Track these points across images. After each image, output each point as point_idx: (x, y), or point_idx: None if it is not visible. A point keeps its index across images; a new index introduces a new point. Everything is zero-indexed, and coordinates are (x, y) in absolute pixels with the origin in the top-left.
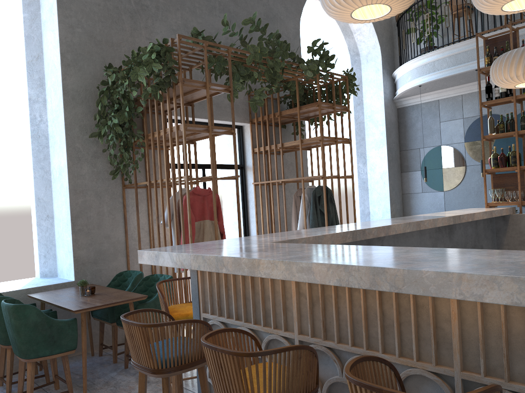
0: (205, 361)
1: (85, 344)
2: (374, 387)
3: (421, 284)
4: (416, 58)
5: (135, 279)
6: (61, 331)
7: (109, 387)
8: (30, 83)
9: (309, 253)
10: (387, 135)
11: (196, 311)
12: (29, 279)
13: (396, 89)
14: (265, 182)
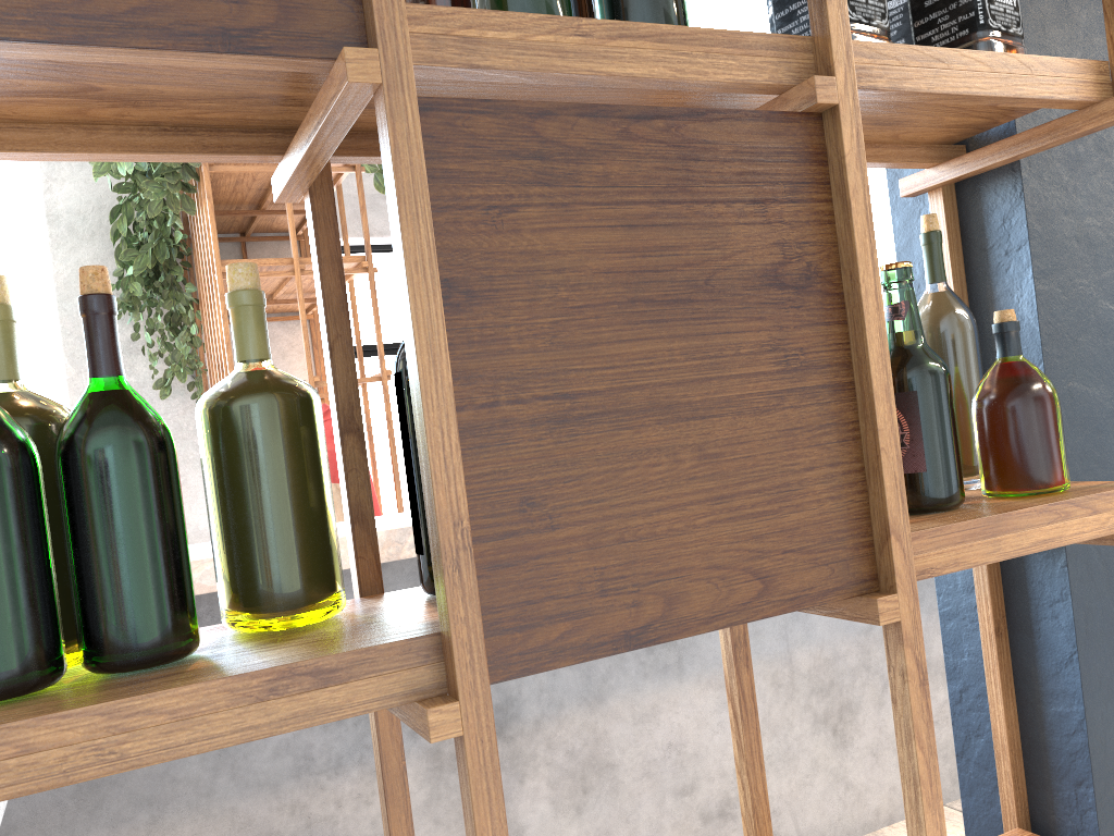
0: None
1: None
2: None
3: None
4: None
5: None
6: None
7: None
8: (20, 207)
9: None
10: None
11: None
12: None
13: None
14: None
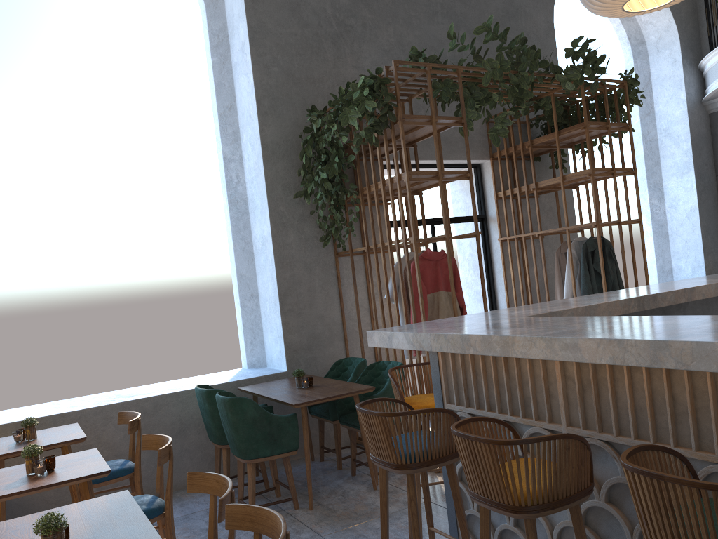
0: (454, 457)
1: (308, 444)
2: (654, 474)
3: (714, 358)
4: None
5: (357, 368)
6: (281, 428)
7: (336, 496)
8: (224, 139)
9: (575, 327)
10: (695, 155)
11: (439, 402)
12: (236, 370)
13: (705, 85)
14: (515, 236)
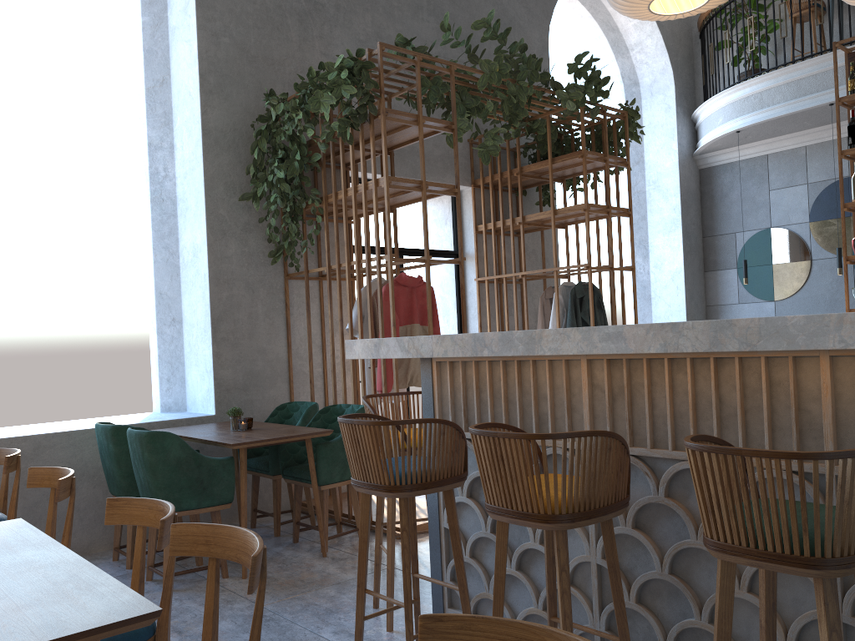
0: (456, 481)
1: (246, 496)
2: (730, 449)
3: (785, 335)
4: (732, 87)
5: (307, 412)
6: (213, 473)
7: (276, 564)
8: (151, 120)
9: None
10: (683, 212)
11: None
12: (145, 414)
13: (697, 138)
14: (495, 277)
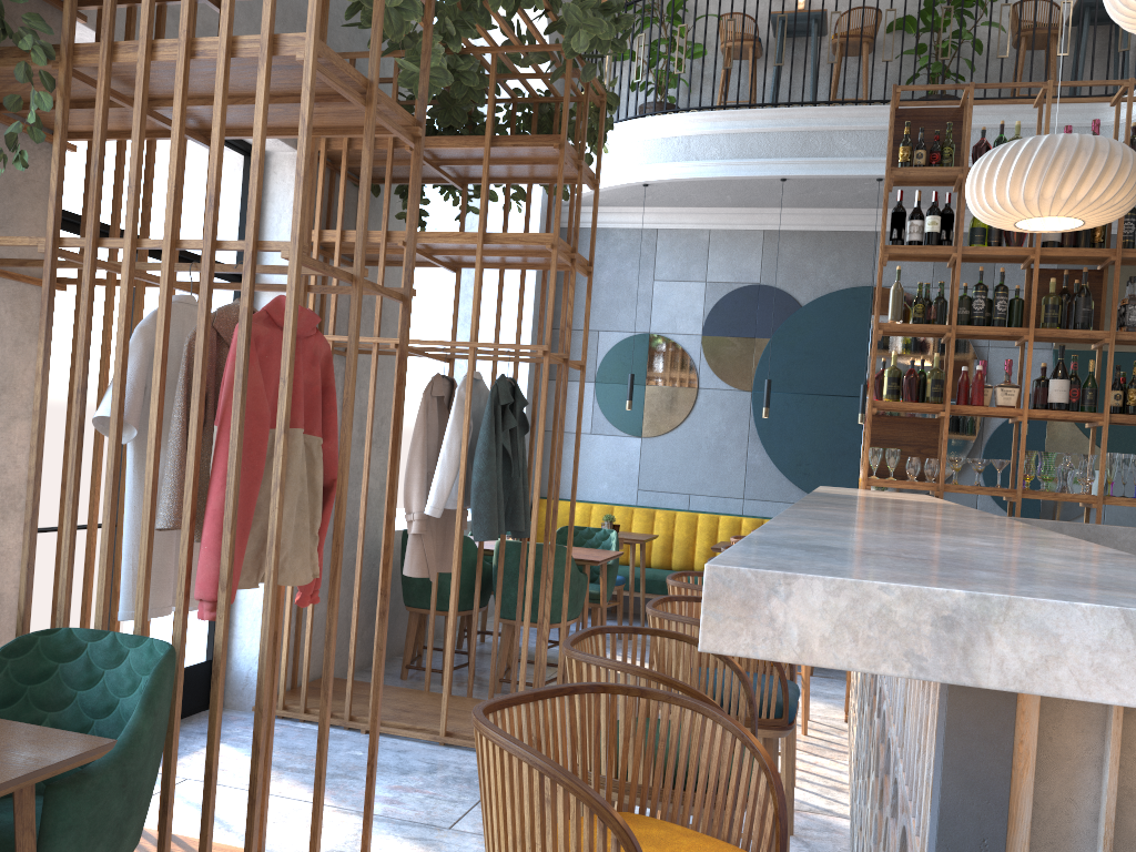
0: None
1: None
2: None
3: None
4: (649, 117)
5: None
6: None
7: None
8: None
9: None
10: (537, 286)
11: None
12: None
13: None
14: (333, 338)
